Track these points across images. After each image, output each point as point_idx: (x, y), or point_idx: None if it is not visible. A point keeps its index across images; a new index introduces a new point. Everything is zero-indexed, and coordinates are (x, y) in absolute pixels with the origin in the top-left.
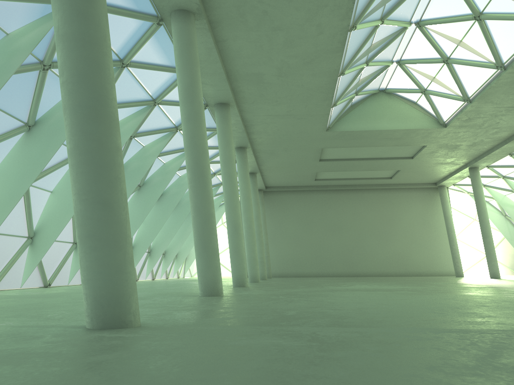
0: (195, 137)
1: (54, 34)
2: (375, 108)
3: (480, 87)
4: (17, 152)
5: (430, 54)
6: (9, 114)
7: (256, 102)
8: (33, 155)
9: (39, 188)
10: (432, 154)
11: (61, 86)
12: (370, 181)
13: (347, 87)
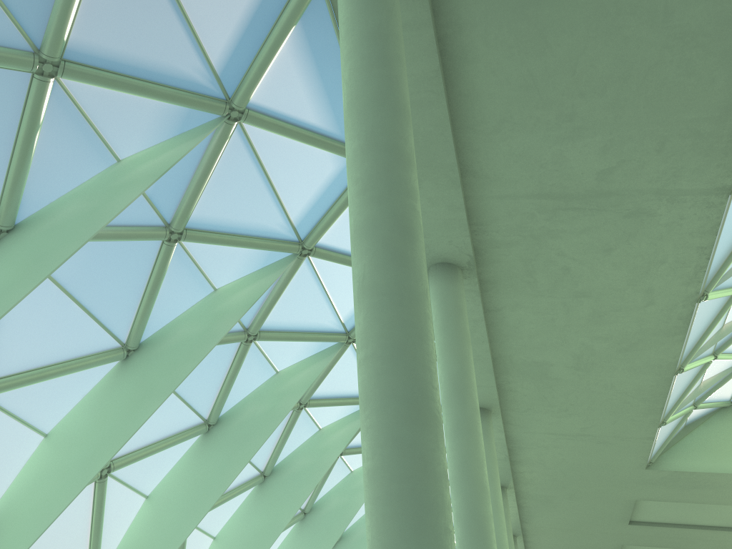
0: (468, 462)
1: (355, 285)
2: (729, 432)
3: None
4: (187, 465)
5: None
6: (189, 404)
7: (533, 409)
8: (208, 472)
9: (200, 529)
10: None
11: (363, 364)
12: None
13: (683, 394)
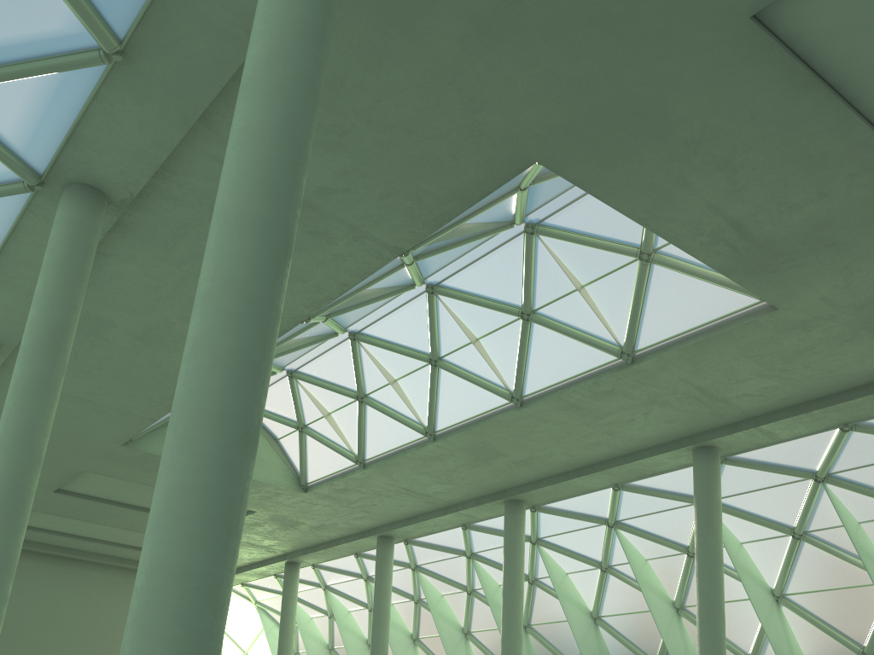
0: (35, 427)
1: (217, 278)
2: None
3: (389, 451)
4: None
5: (344, 381)
6: None
7: None
8: None
9: None
10: (252, 526)
11: (206, 371)
12: (110, 549)
13: None
